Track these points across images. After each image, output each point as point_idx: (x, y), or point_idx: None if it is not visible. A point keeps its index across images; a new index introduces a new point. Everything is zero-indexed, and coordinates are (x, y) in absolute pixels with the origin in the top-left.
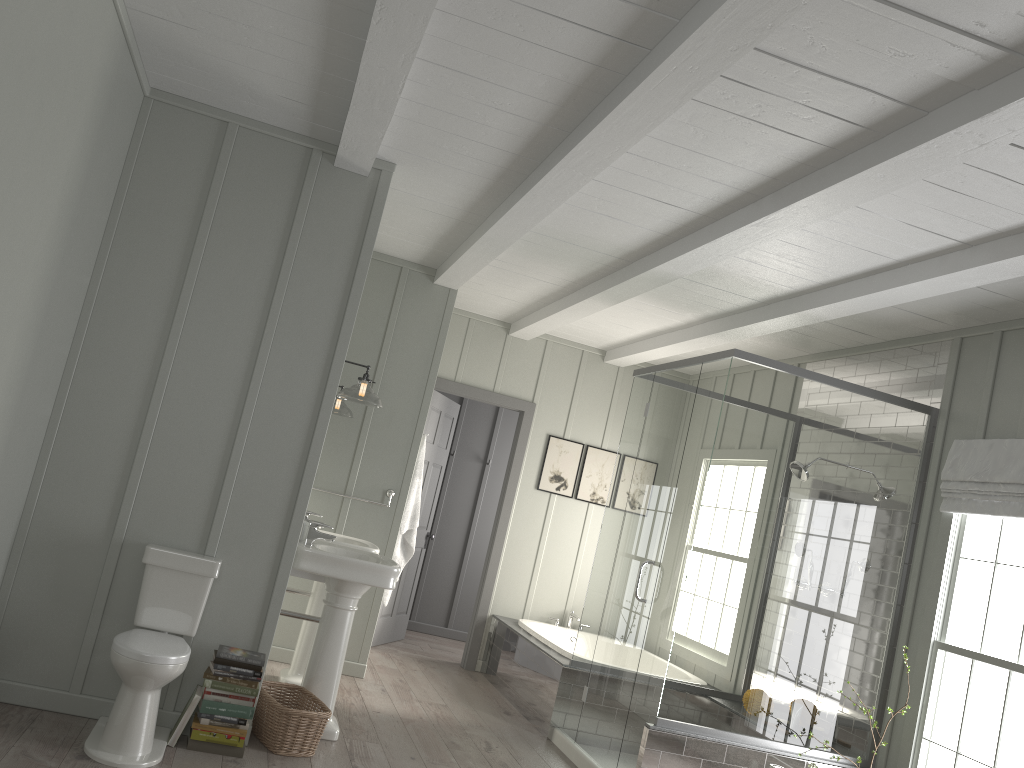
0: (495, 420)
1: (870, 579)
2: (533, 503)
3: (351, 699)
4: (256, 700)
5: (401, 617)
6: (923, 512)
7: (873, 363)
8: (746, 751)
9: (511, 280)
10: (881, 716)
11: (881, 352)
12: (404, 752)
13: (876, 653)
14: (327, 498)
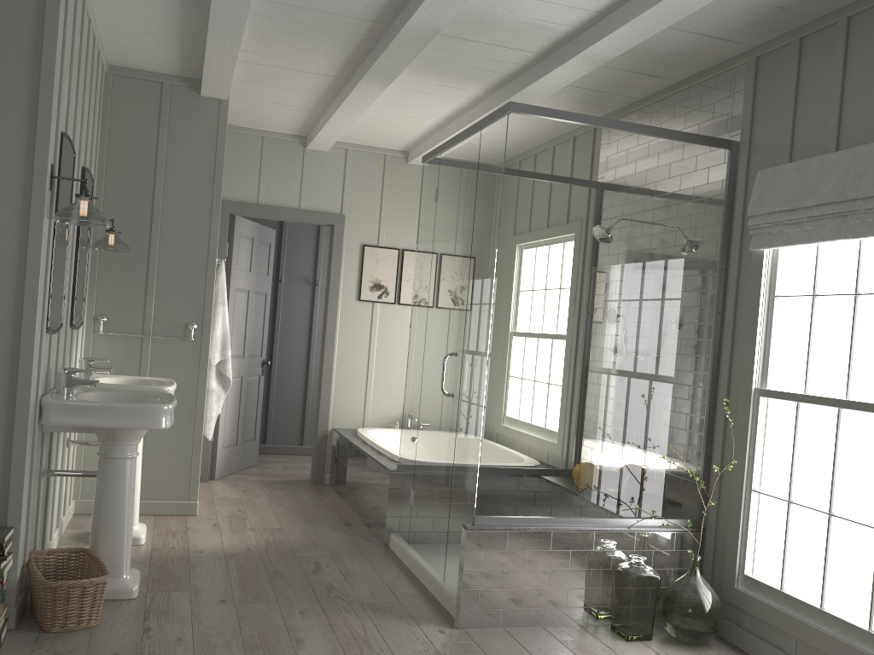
0: (318, 241)
1: (684, 335)
2: (357, 315)
3: (174, 542)
4: (16, 578)
5: (249, 445)
6: (732, 255)
7: (667, 109)
8: (573, 534)
9: (280, 79)
10: (708, 473)
11: (674, 95)
12: (215, 595)
13: (697, 410)
14: (125, 341)
